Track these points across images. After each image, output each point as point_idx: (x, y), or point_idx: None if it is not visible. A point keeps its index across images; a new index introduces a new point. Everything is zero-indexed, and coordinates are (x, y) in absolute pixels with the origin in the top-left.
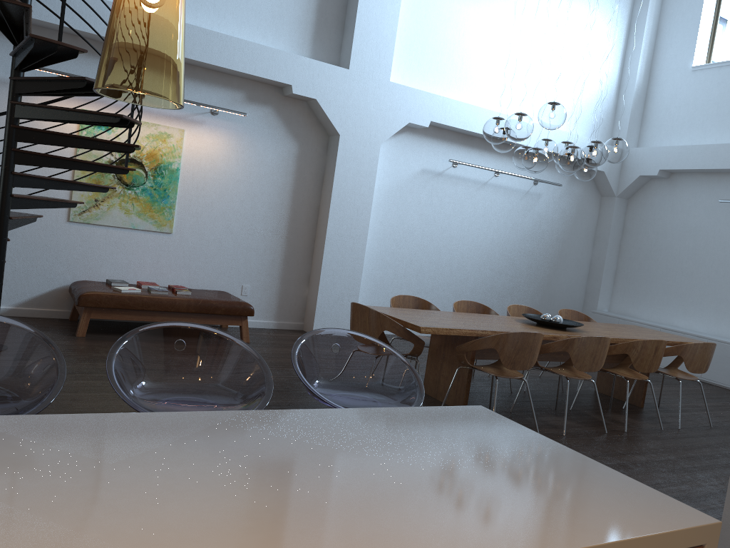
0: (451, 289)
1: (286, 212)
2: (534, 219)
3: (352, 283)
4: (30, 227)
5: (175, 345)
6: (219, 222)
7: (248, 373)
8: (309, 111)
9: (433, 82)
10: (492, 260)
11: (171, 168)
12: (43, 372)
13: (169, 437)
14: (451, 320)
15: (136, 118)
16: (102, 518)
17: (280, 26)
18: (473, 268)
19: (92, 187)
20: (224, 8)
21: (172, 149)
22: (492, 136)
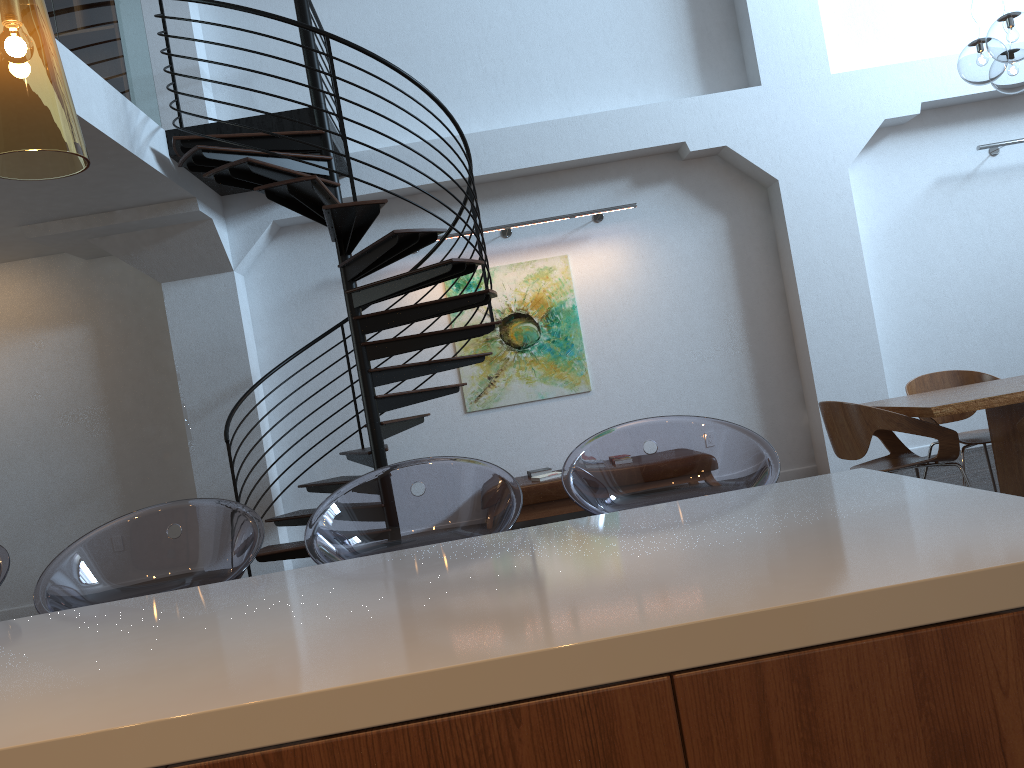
0: None
1: (738, 314)
2: None
3: (871, 386)
4: (427, 433)
5: None
6: (647, 357)
7: (500, 503)
8: (725, 166)
9: (908, 45)
10: None
11: (565, 308)
12: (247, 551)
13: (306, 582)
14: (1005, 386)
15: (485, 260)
16: (114, 661)
17: (649, 74)
18: None
19: (463, 360)
20: (570, 86)
21: (559, 284)
22: (975, 73)
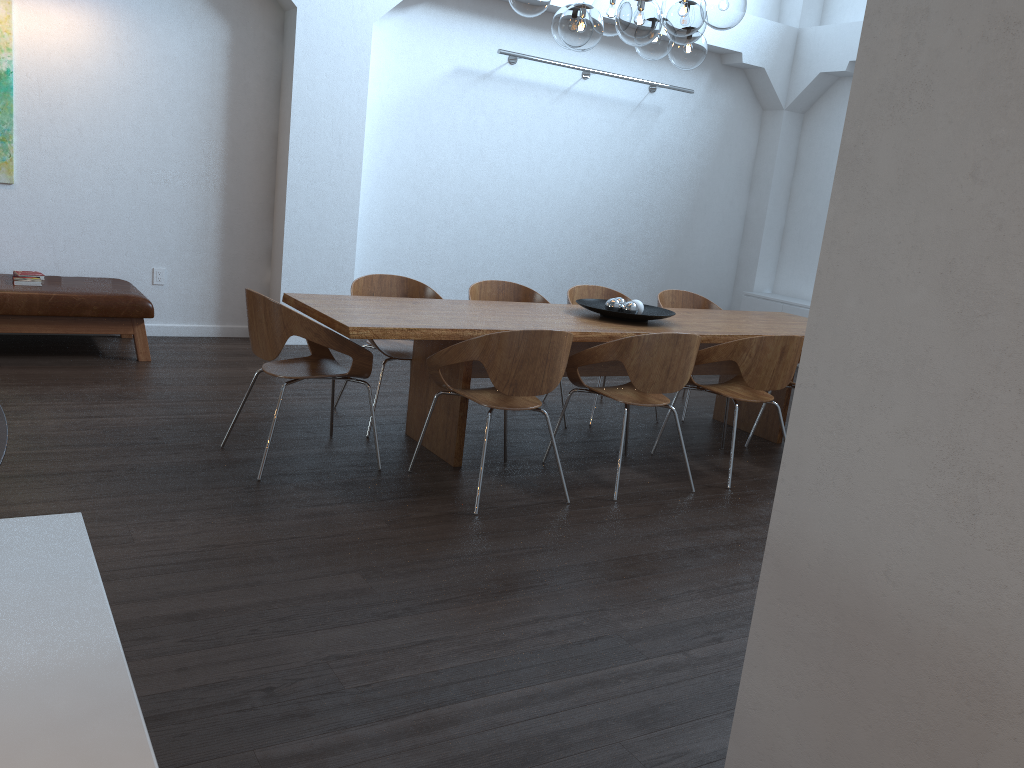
0: (516, 265)
1: (220, 144)
2: (651, 149)
3: (340, 260)
4: None
5: (5, 371)
6: (98, 163)
7: None
8: None
9: None
10: (583, 218)
11: None
12: None
13: None
14: (433, 314)
15: None
16: None
17: None
18: (552, 231)
19: None
20: None
21: None
22: None
